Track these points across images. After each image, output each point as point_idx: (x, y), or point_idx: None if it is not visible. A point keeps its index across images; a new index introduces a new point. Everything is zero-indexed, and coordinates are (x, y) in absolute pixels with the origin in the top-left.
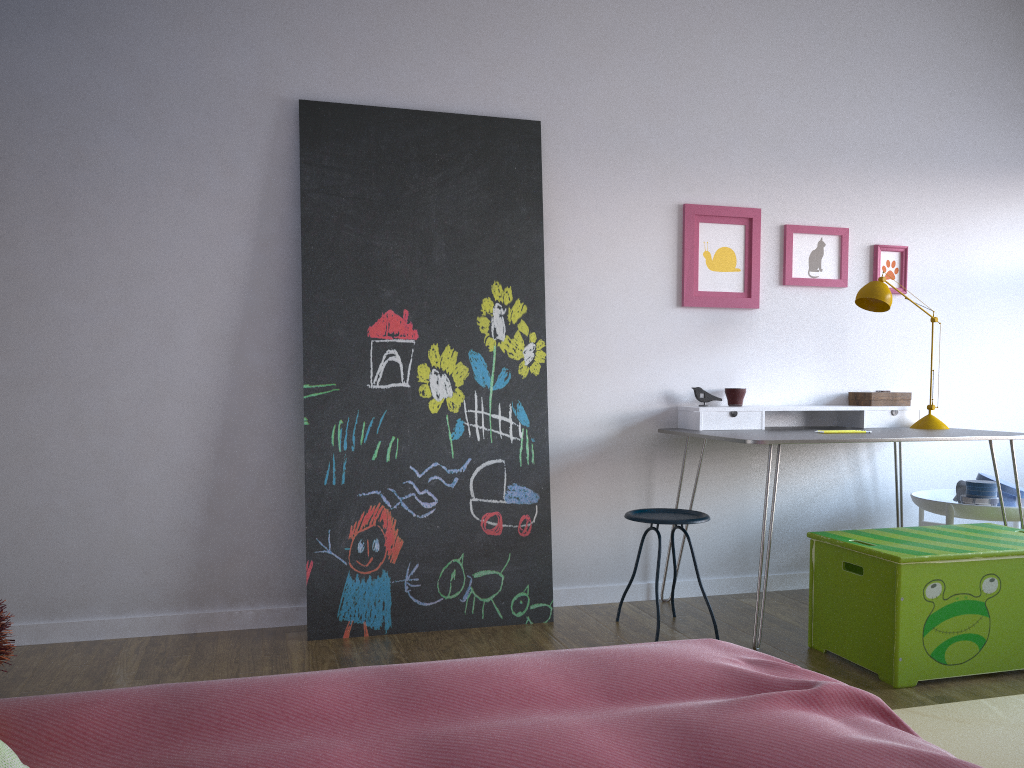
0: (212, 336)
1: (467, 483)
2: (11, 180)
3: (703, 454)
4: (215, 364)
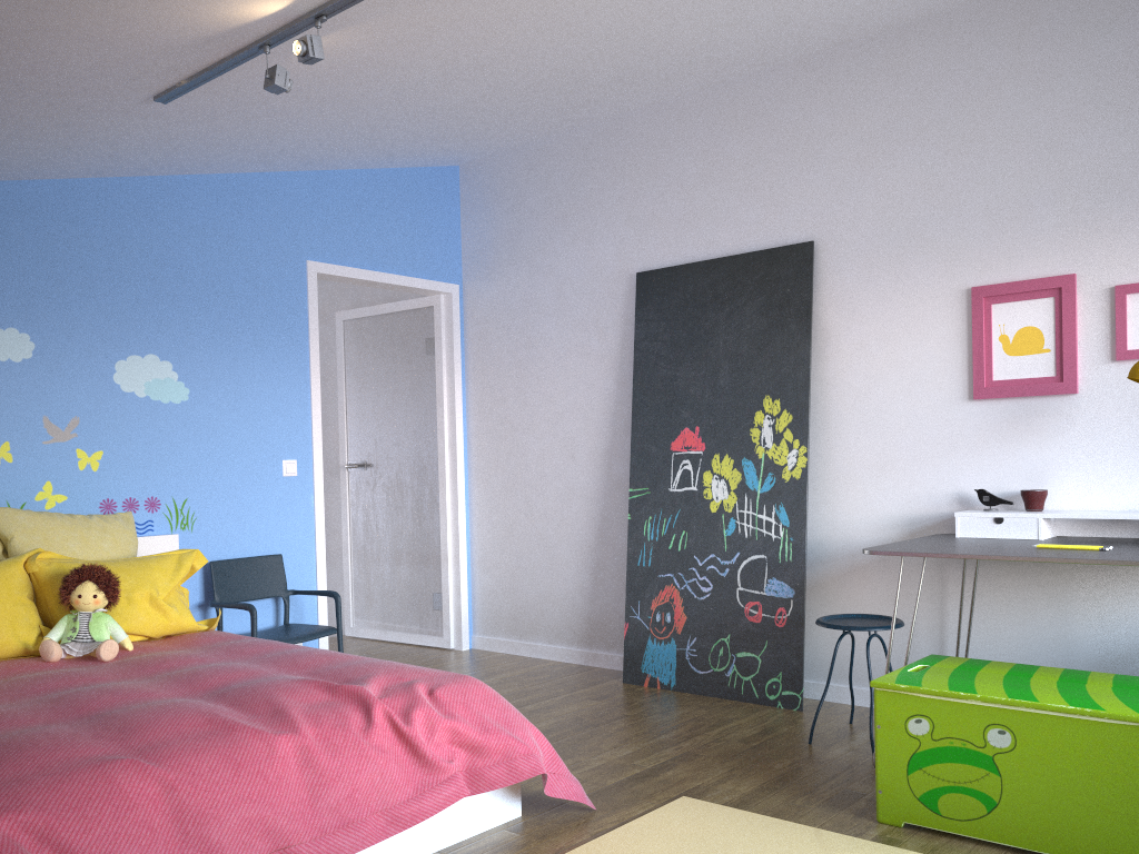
0: (594, 453)
1: (735, 574)
2: (501, 362)
3: (976, 564)
4: (596, 473)
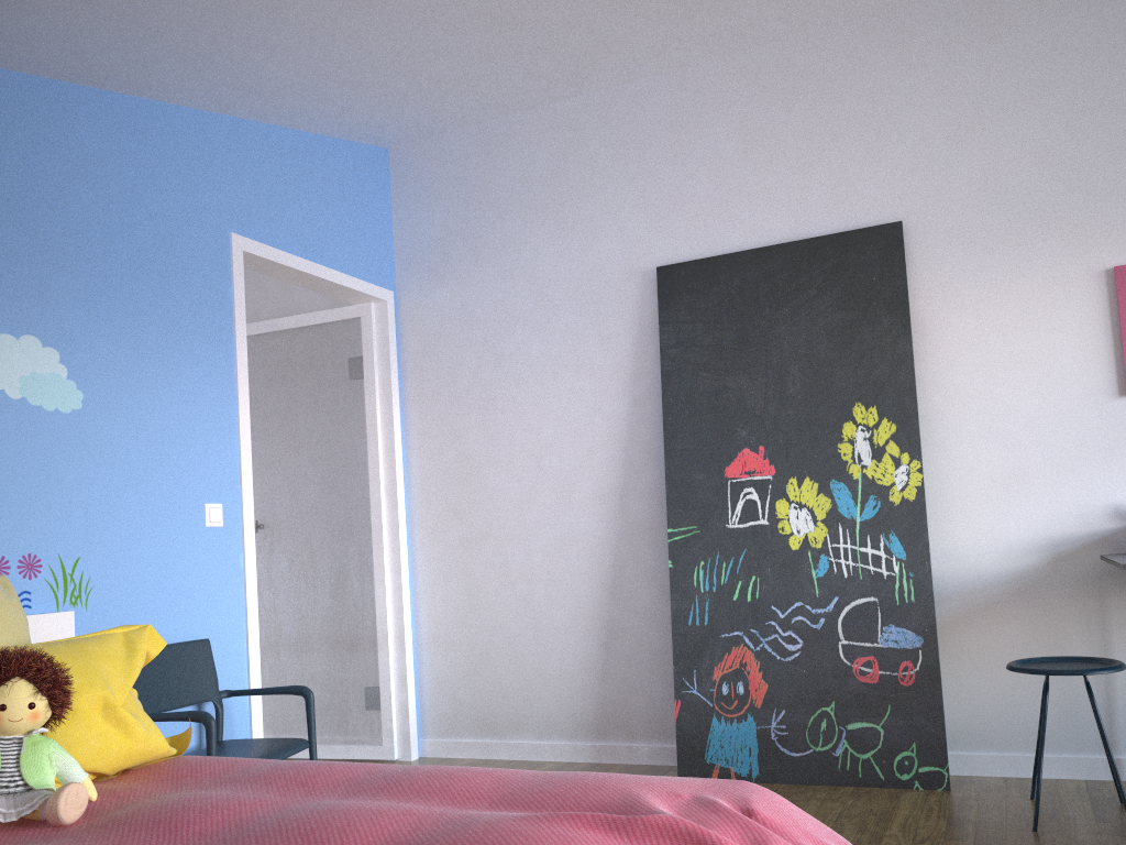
0: (600, 491)
1: (835, 624)
2: (458, 385)
3: None
4: (604, 515)
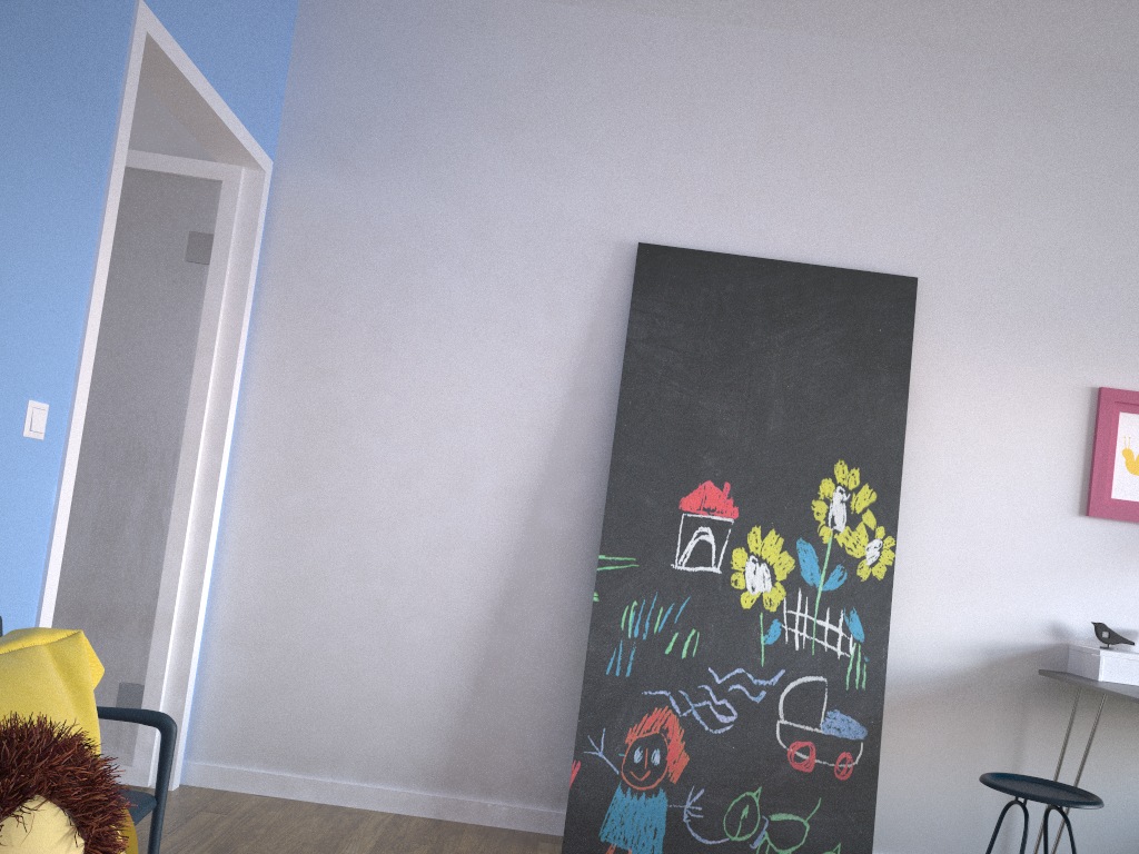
0: (510, 489)
1: (776, 700)
2: (340, 310)
3: (1101, 713)
4: (508, 520)
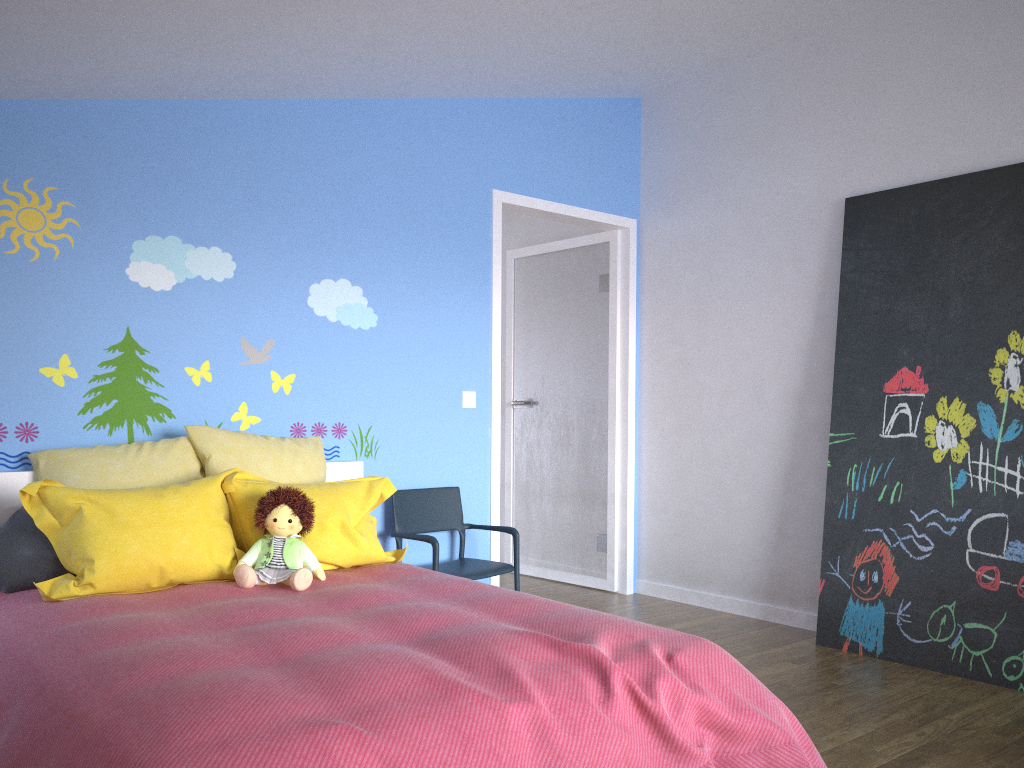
0: (784, 395)
1: (964, 533)
2: (680, 298)
3: None
4: (785, 416)
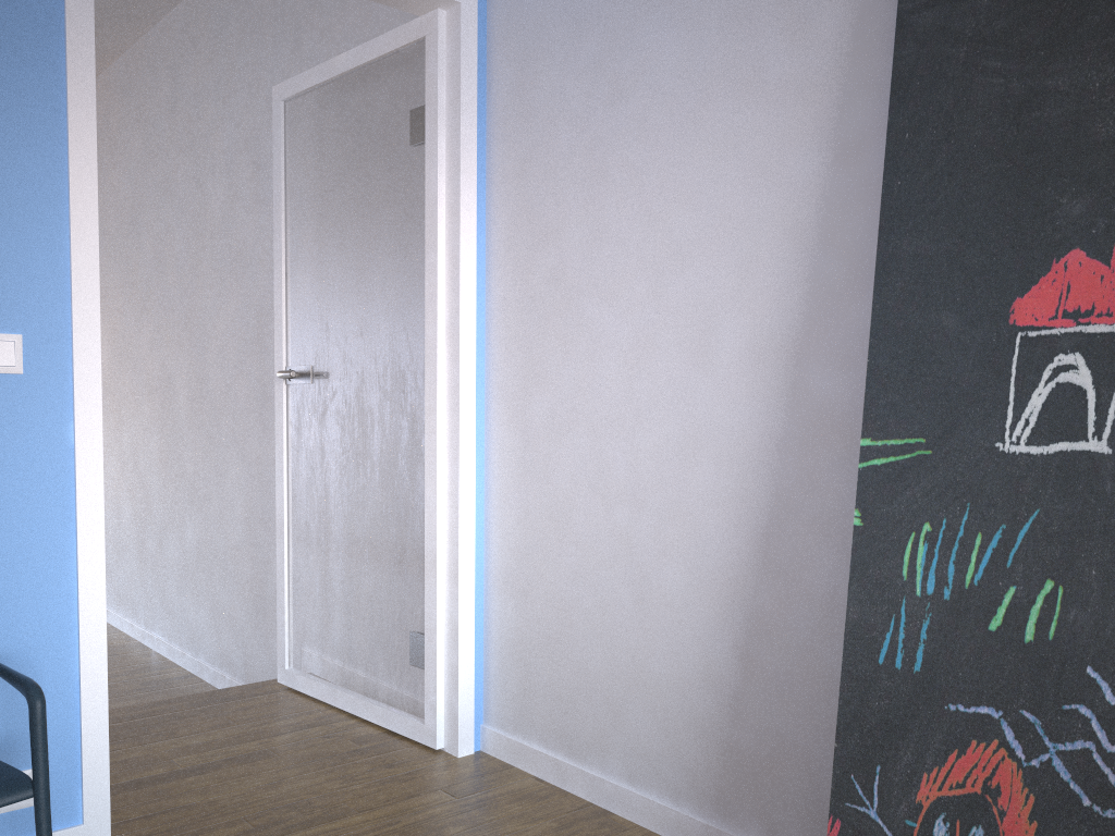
0: (760, 345)
1: None
2: (556, 146)
3: None
4: (762, 396)
